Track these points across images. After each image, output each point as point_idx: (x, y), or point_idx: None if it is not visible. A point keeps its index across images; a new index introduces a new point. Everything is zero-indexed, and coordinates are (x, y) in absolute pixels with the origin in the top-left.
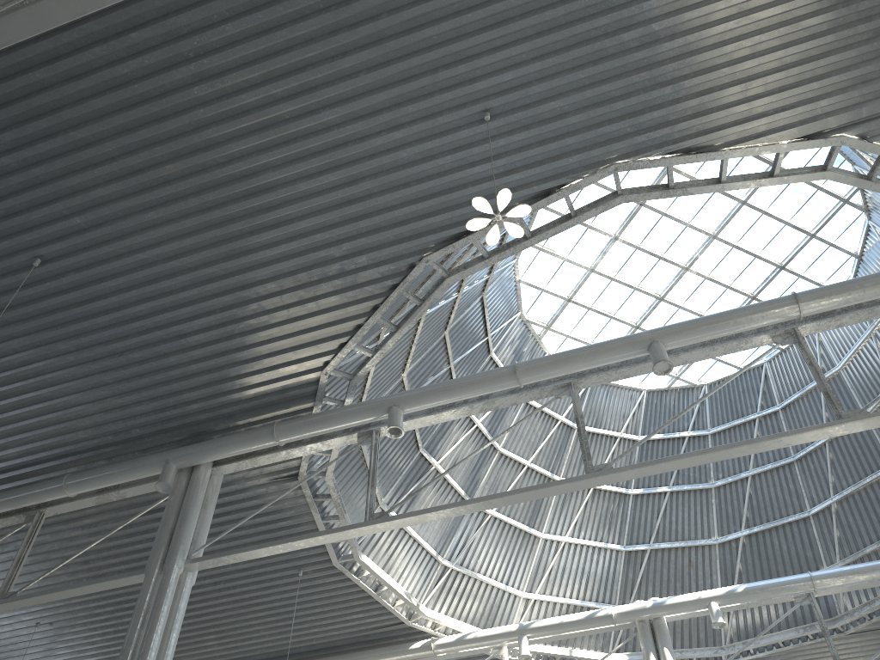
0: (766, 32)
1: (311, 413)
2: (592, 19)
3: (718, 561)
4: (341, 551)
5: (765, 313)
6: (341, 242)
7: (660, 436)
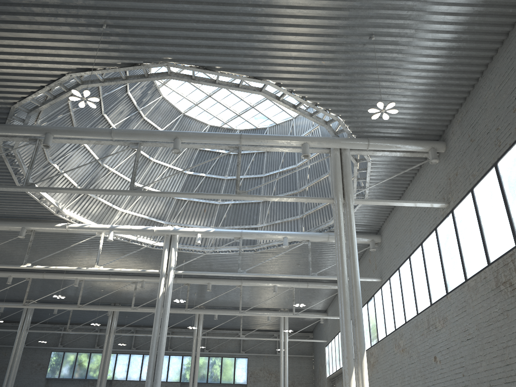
0: (239, 33)
1: (5, 121)
2: (159, 3)
3: (217, 212)
4: (22, 179)
5: (226, 139)
6: (24, 55)
7: (209, 149)
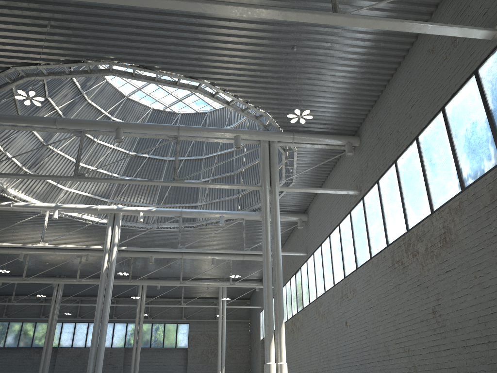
0: (176, 39)
1: None
2: (101, 9)
3: (159, 190)
4: None
5: (165, 130)
6: None
7: None
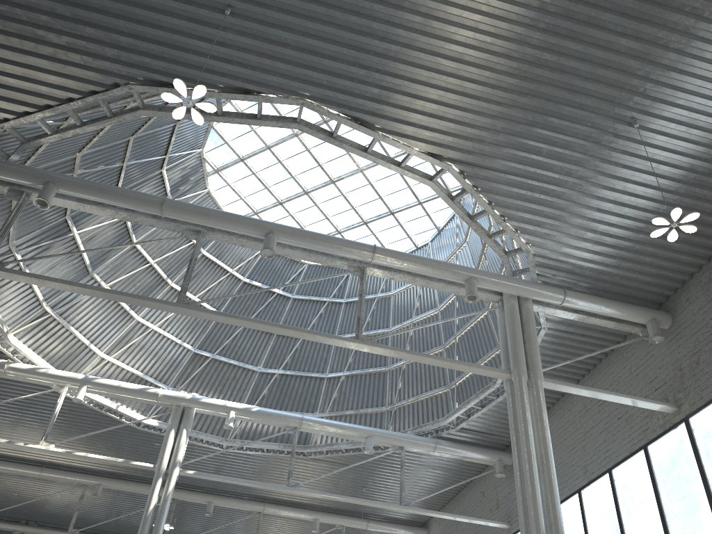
0: (440, 74)
1: None
2: None
3: (254, 383)
4: None
5: (351, 249)
6: (63, 34)
7: (258, 285)
